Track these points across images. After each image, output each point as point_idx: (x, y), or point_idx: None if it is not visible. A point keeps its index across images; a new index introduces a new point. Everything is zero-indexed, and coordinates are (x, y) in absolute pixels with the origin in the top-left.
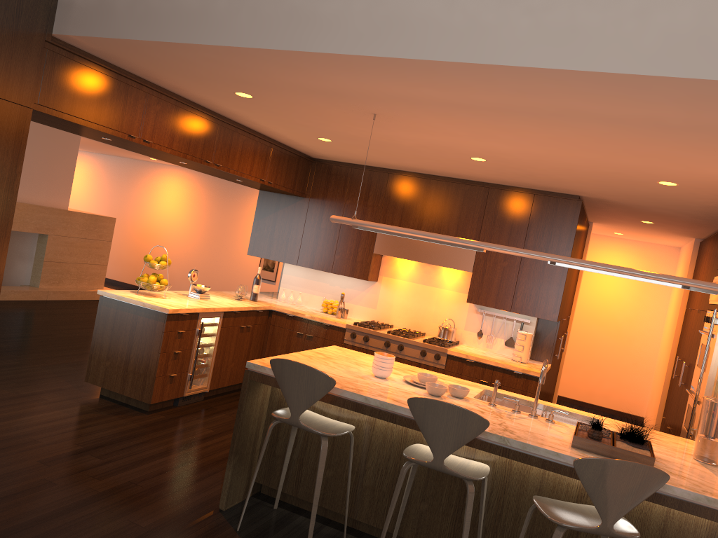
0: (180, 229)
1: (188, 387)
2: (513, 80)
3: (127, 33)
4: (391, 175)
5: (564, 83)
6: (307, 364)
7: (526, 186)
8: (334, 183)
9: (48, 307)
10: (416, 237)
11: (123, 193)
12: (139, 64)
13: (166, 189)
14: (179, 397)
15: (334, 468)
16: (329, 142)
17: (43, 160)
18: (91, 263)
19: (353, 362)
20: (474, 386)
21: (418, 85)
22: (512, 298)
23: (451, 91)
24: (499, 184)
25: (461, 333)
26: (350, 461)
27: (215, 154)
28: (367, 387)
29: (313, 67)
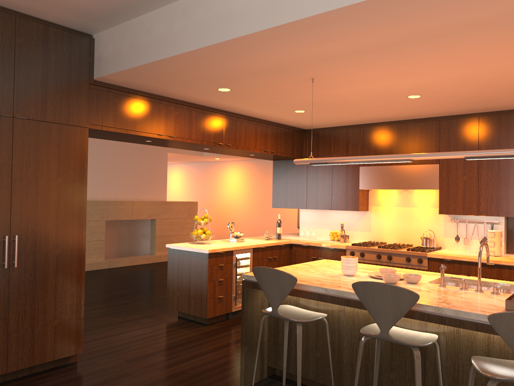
0: (242, 202)
1: (234, 304)
2: (379, 13)
3: (130, 64)
4: (362, 128)
5: (418, 1)
6: (290, 272)
7: (469, 112)
8: (322, 144)
9: (160, 266)
10: (357, 162)
11: (204, 185)
12: (151, 85)
13: (229, 177)
14: (229, 313)
15: (320, 350)
16: (304, 112)
17: (146, 171)
18: (186, 233)
19: (332, 268)
20: (434, 275)
21: (319, 42)
22: (477, 204)
23: (345, 39)
24: (448, 116)
25: (442, 240)
26: (328, 343)
27: (225, 138)
28: (331, 282)
29: (244, 51)
